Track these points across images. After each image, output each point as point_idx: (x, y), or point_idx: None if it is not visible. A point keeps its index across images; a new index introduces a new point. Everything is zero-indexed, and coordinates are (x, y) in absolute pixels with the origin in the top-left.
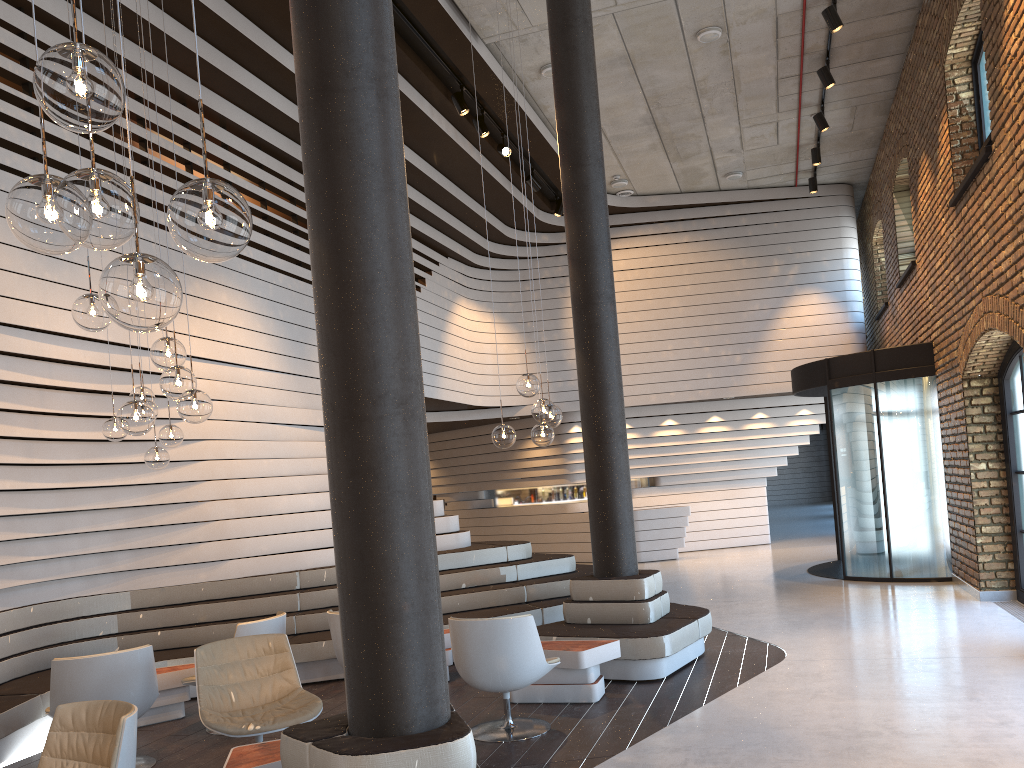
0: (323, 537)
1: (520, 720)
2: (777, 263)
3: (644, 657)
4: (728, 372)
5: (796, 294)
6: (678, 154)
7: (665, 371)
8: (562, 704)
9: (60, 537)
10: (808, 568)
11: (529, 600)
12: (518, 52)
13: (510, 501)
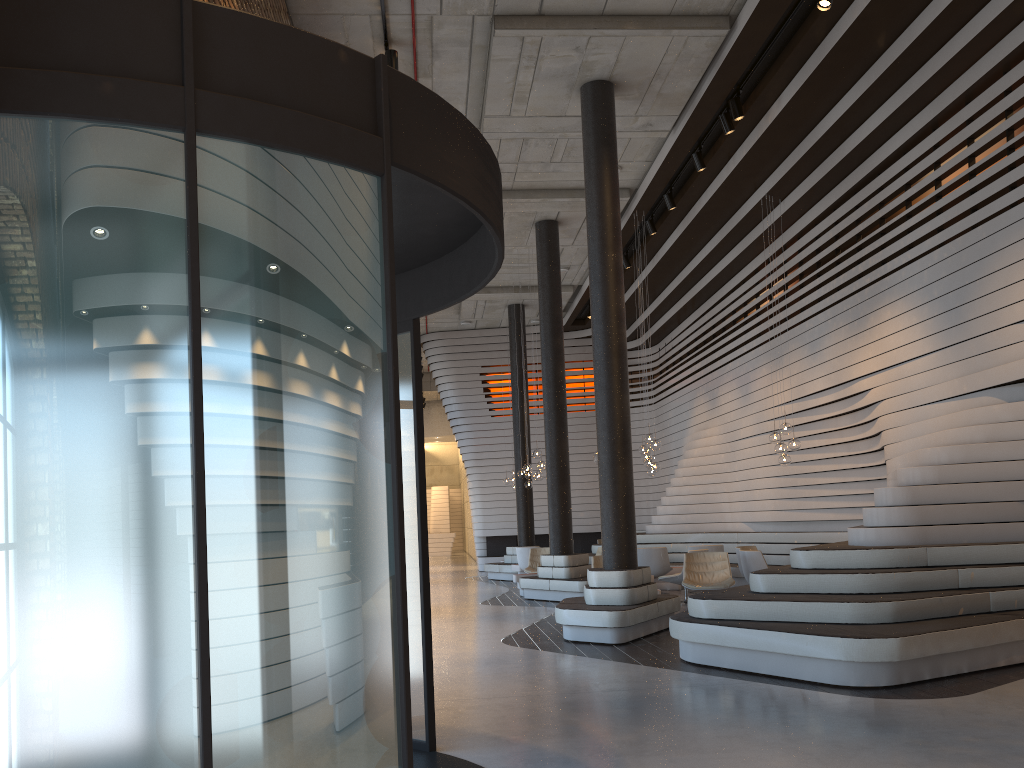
0: None
1: None
2: None
3: None
4: None
5: None
6: None
7: None
8: None
9: None
10: None
11: None
12: None
13: None
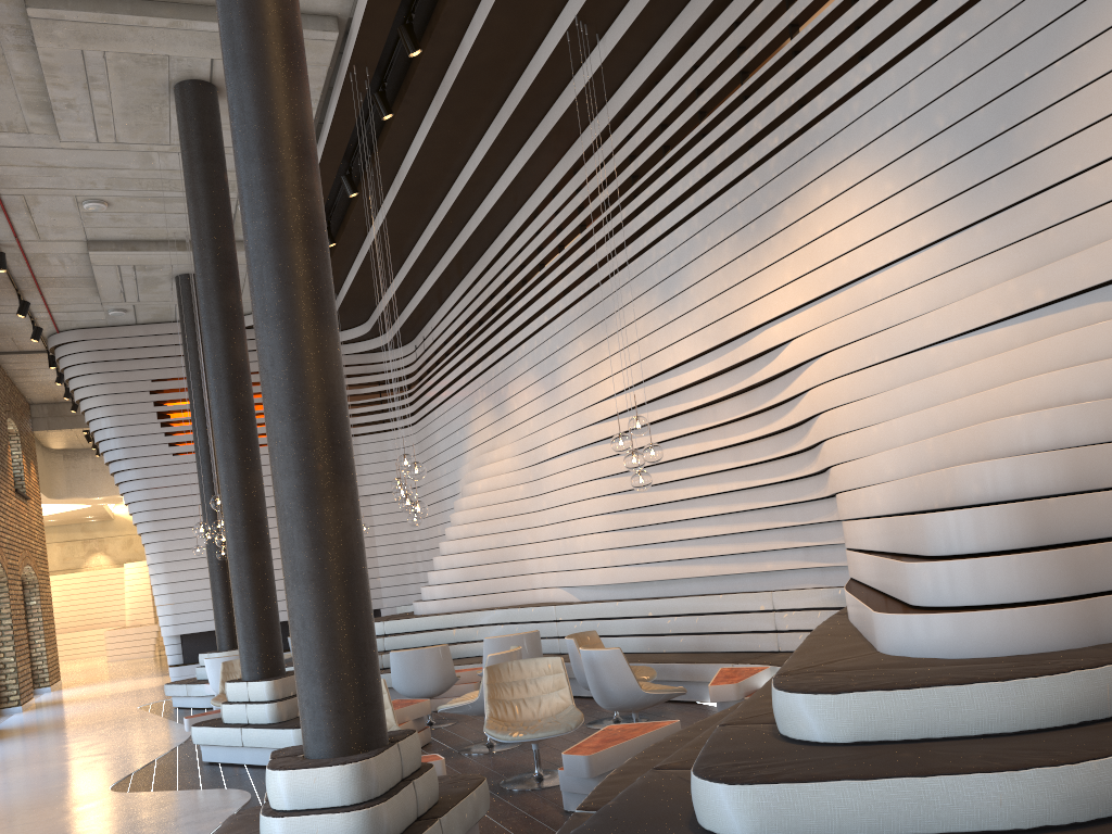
0: (862, 566)
1: None
2: None
3: None
4: None
5: None
6: None
7: None
8: None
9: (826, 524)
10: None
11: None
12: None
13: None
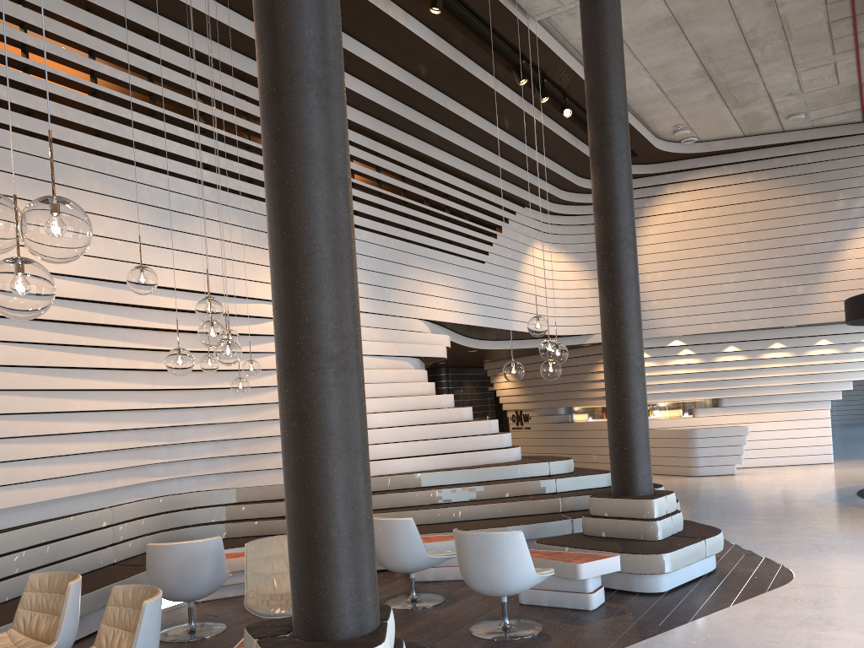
0: (390, 449)
1: (518, 621)
2: (842, 197)
3: (644, 572)
4: (789, 302)
5: (862, 226)
6: (736, 101)
7: (726, 302)
8: (562, 609)
9: (182, 445)
10: (859, 490)
11: (564, 510)
12: (569, 25)
13: (585, 417)
